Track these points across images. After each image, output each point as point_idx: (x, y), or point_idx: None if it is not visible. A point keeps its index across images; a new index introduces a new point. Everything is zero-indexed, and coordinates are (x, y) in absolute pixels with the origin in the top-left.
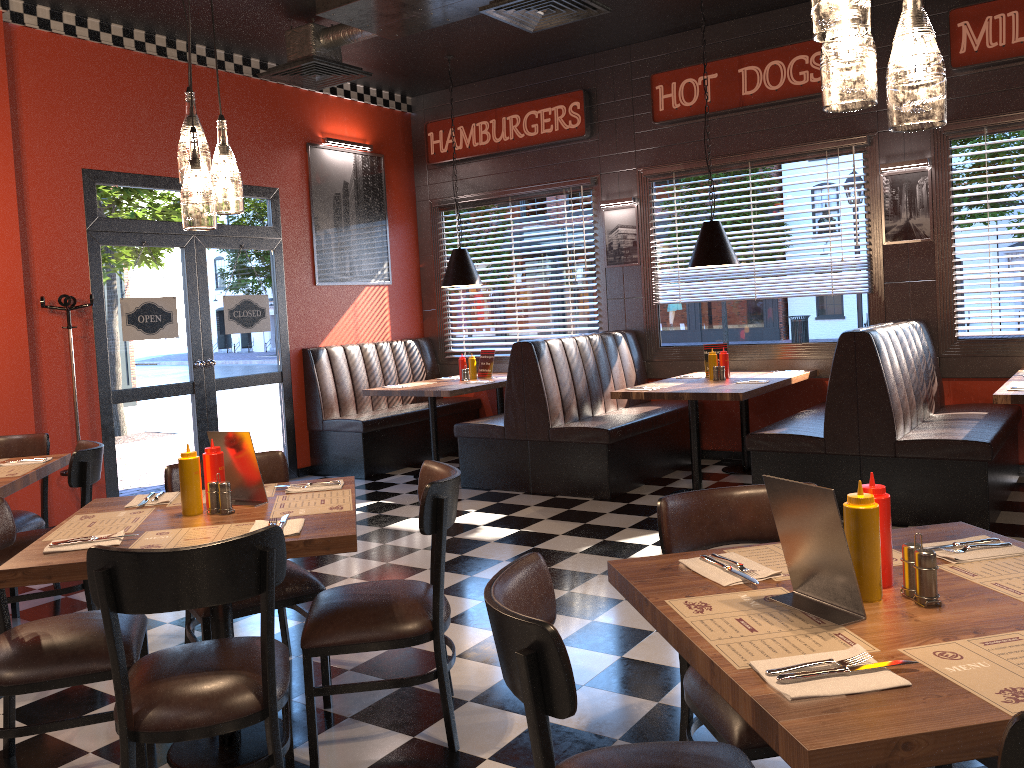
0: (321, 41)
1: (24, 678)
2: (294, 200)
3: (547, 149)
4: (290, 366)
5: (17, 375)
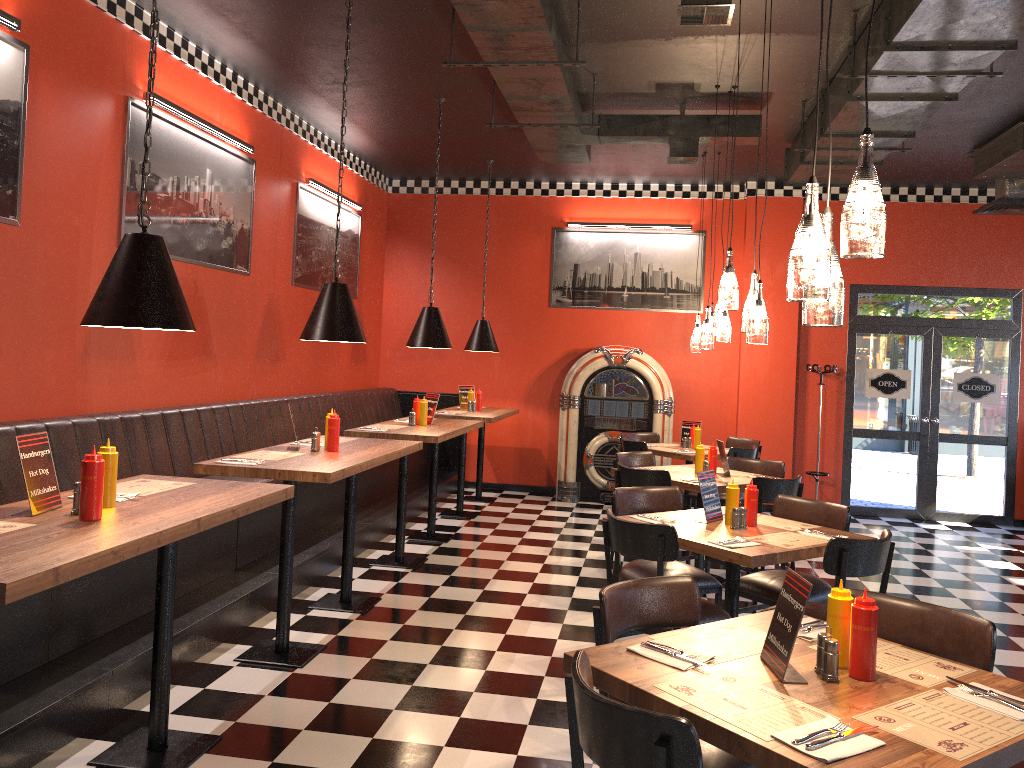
0: (1014, 184)
1: None
2: None
3: None
4: (1016, 434)
5: (785, 409)
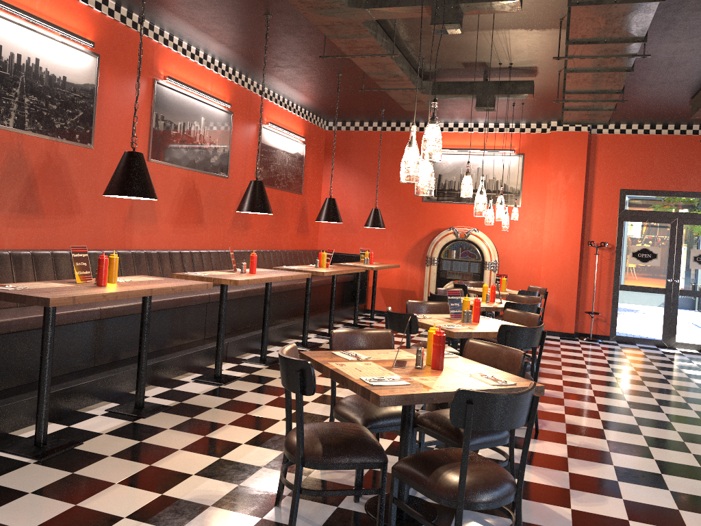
0: None
1: None
2: None
3: None
4: None
5: (572, 270)
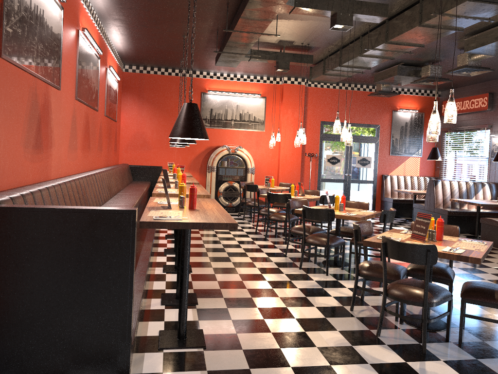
0: (384, 85)
1: (263, 213)
2: (385, 128)
3: (477, 113)
4: (376, 179)
5: (297, 171)
